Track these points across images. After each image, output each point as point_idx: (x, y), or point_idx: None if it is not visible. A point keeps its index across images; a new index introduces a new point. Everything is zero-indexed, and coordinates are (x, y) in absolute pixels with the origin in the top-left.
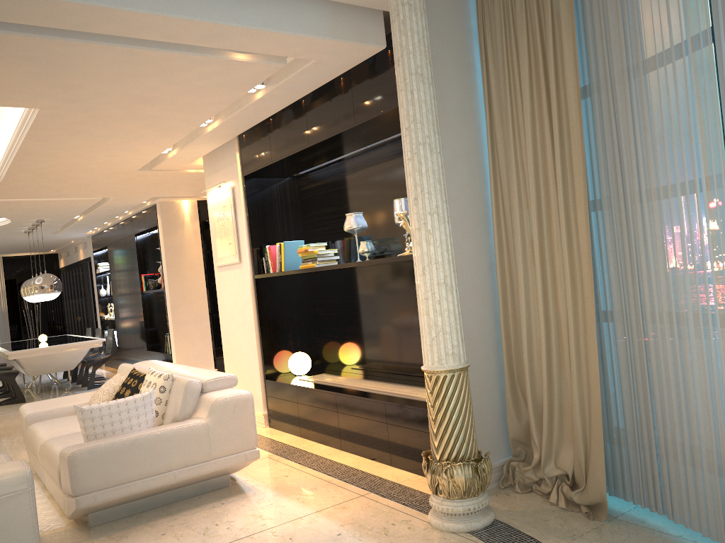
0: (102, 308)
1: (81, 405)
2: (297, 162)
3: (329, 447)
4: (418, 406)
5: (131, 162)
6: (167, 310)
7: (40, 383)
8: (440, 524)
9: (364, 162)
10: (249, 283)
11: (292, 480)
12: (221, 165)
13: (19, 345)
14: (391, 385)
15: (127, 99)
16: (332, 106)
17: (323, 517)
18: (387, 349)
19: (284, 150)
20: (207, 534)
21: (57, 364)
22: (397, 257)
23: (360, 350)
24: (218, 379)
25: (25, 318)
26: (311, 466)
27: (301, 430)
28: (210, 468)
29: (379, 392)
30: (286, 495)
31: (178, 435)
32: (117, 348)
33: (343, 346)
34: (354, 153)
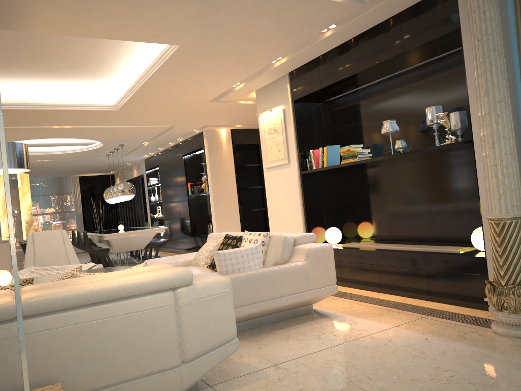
0: (151, 210)
1: (186, 261)
2: (337, 88)
3: (370, 291)
4: (458, 255)
5: (208, 94)
6: (210, 207)
7: (120, 258)
8: (507, 332)
9: (390, 86)
10: (296, 177)
11: (358, 309)
12: (272, 95)
13: (106, 232)
14: (418, 246)
15: (240, 37)
16: (381, 40)
17: (404, 329)
18: (408, 222)
19: (333, 78)
20: (321, 338)
21: (134, 244)
22: (441, 145)
23: (382, 224)
24: (304, 236)
25: (93, 219)
26: (366, 302)
27: (342, 281)
28: (308, 296)
29: (414, 249)
30: (362, 317)
31: (288, 272)
32: (172, 235)
33: (367, 223)
34: (382, 79)
